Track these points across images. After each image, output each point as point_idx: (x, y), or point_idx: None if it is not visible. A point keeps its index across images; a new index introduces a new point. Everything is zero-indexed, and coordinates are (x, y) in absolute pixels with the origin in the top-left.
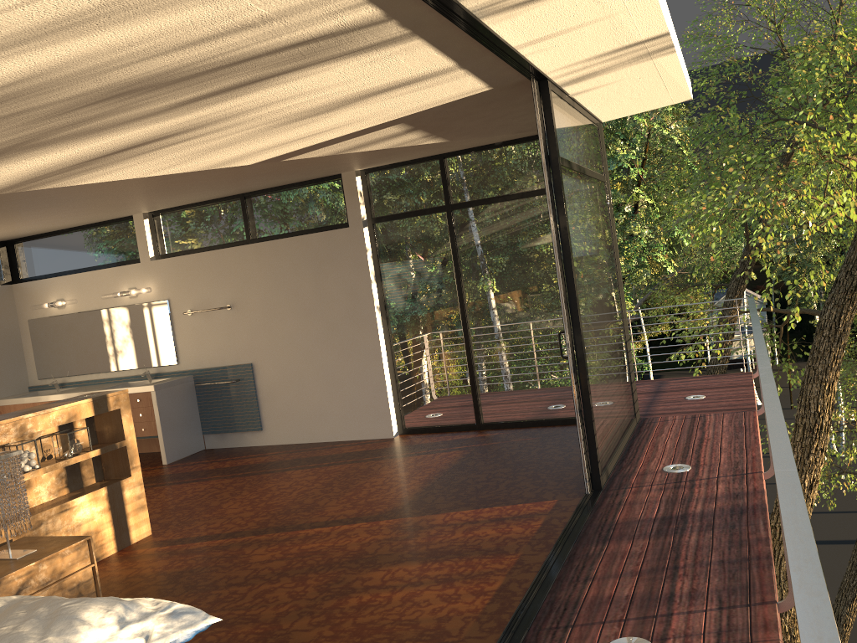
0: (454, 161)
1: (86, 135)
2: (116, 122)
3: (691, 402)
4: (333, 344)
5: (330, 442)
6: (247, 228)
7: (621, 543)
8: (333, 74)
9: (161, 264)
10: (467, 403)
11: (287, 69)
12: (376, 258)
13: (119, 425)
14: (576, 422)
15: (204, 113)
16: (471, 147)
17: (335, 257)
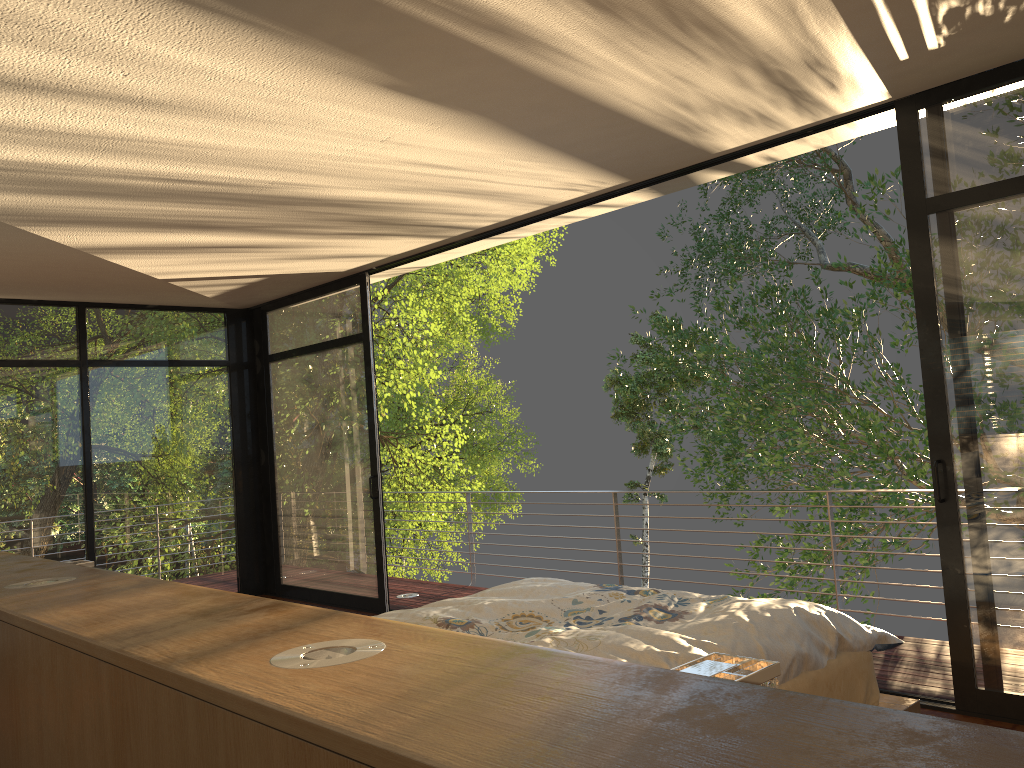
0: (98, 313)
1: (275, 233)
2: (304, 232)
3: None
4: None
5: None
6: None
7: None
8: (388, 242)
9: None
10: None
11: (402, 234)
12: None
13: None
14: None
15: (317, 241)
16: (122, 303)
17: None
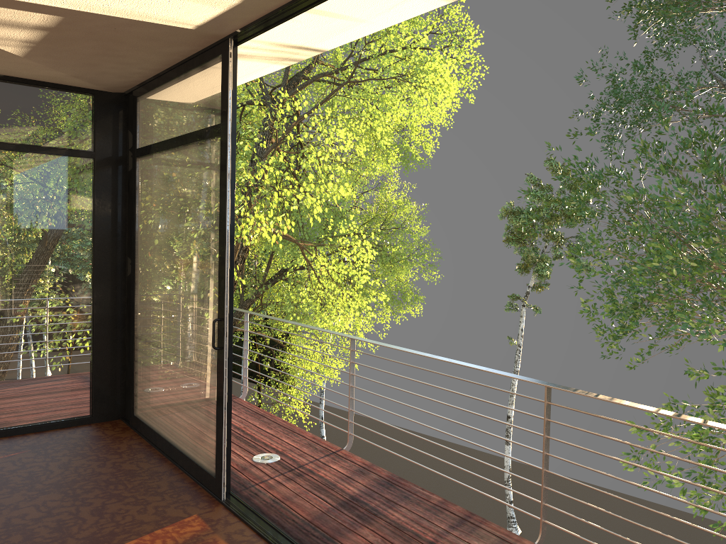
0: None
1: None
2: None
3: None
4: None
5: None
6: None
7: (350, 538)
8: None
9: None
10: None
11: None
12: None
13: None
14: (55, 426)
15: None
16: None
17: None
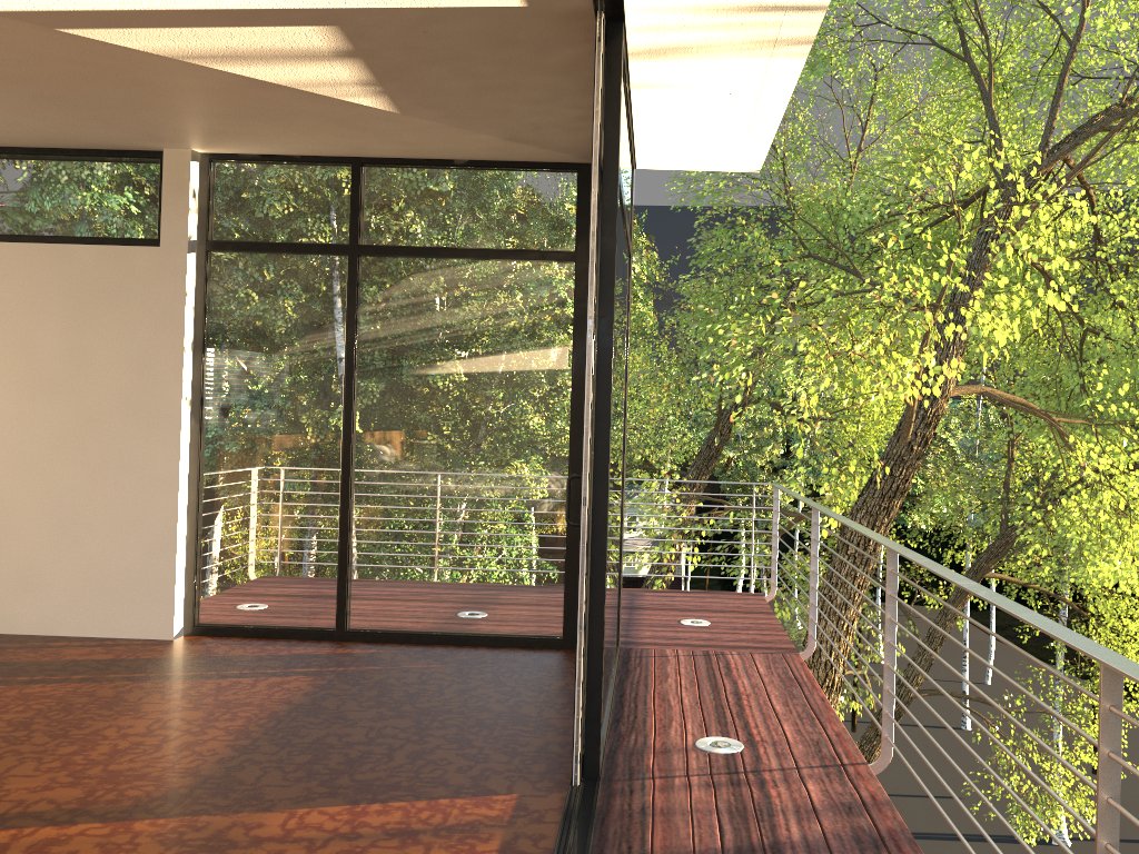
0: (378, 173)
1: None
2: None
3: (692, 629)
4: (84, 453)
5: (39, 636)
6: None
7: None
8: None
9: None
10: (326, 591)
11: None
12: (201, 311)
13: None
14: (514, 644)
15: None
16: (413, 158)
17: (120, 295)
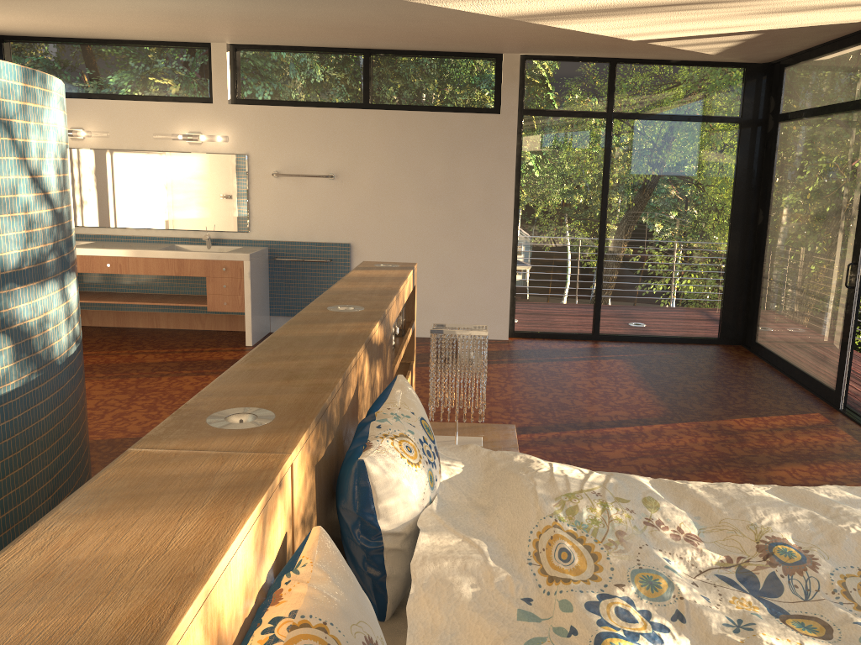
0: (626, 68)
1: None
2: None
3: None
4: (457, 236)
5: None
6: (367, 90)
7: None
8: None
9: (243, 111)
10: (588, 313)
11: None
12: (519, 152)
13: (409, 303)
14: (692, 341)
15: None
16: (648, 59)
17: (477, 143)
